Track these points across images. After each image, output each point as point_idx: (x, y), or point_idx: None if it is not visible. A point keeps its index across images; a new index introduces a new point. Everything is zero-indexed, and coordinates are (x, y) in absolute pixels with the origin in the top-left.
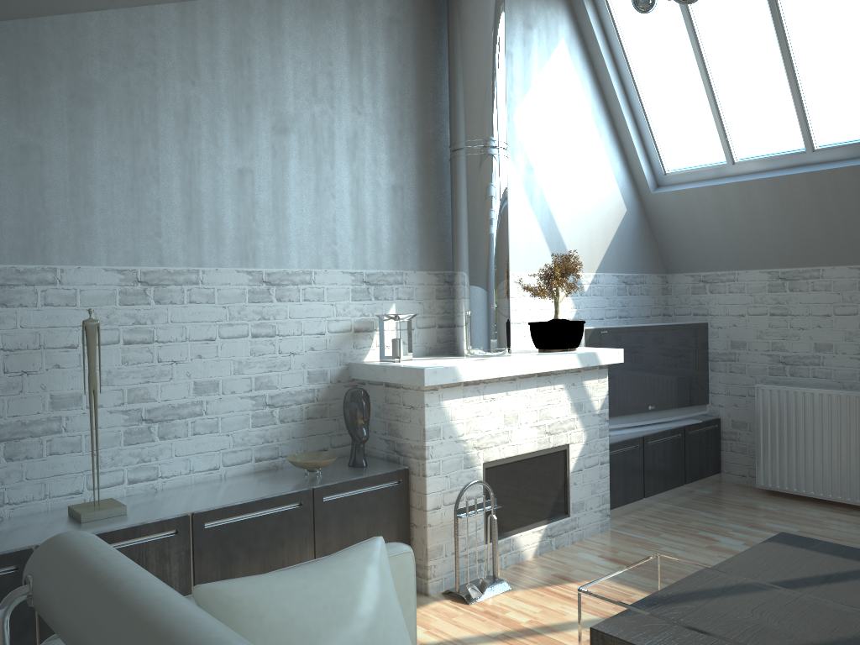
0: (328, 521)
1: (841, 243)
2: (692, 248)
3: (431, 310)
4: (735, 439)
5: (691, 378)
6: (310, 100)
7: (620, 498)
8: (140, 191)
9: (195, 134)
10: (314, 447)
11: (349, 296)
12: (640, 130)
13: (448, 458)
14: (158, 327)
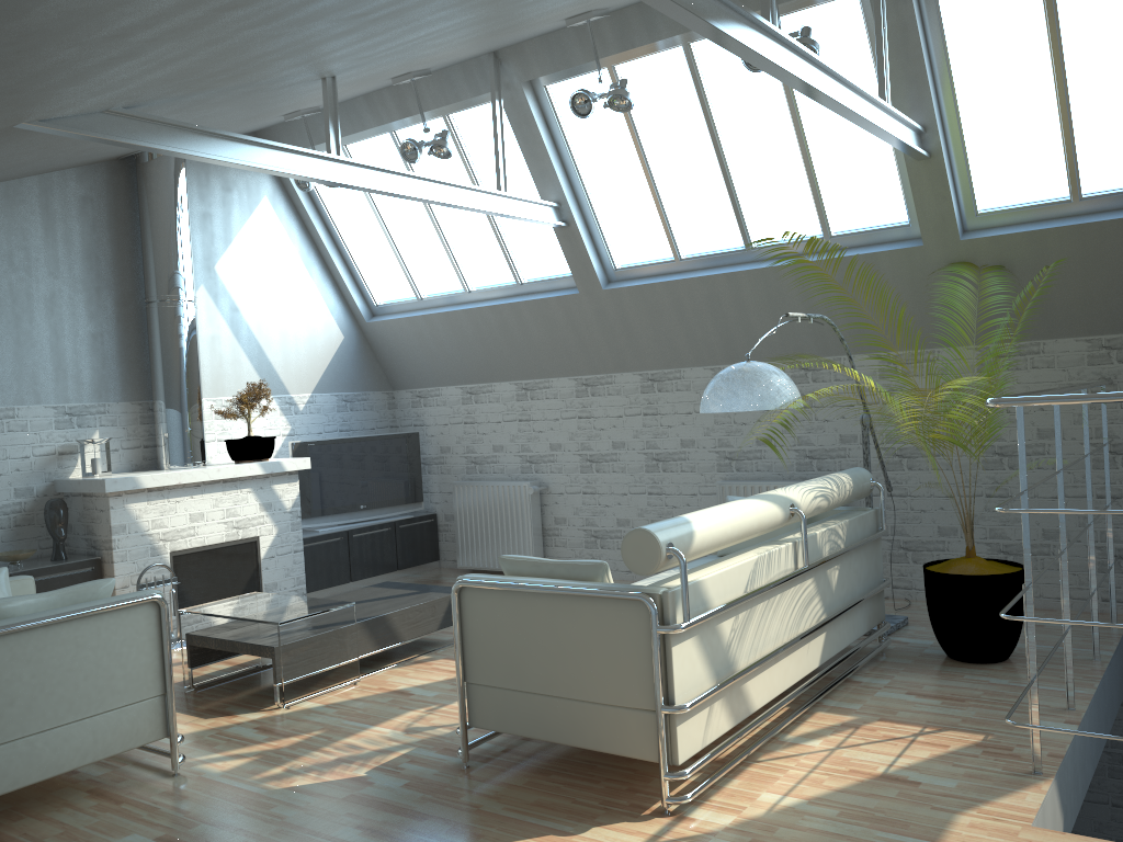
0: None
1: (500, 364)
2: (406, 368)
3: (136, 433)
4: (448, 530)
5: (404, 480)
6: (7, 270)
7: (324, 582)
8: None
9: None
10: (23, 548)
11: (53, 426)
12: (350, 269)
13: (134, 549)
14: None
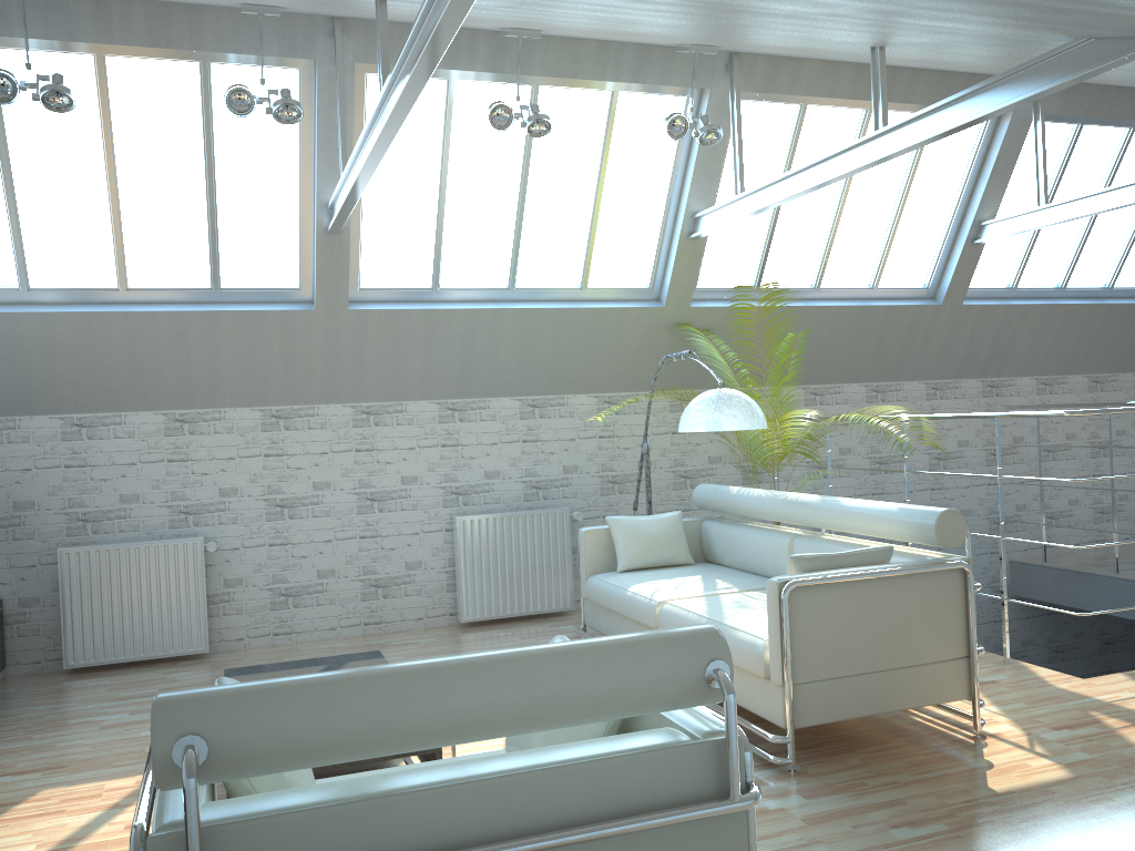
0: None
1: (148, 387)
2: None
3: None
4: (24, 621)
5: None
6: None
7: None
8: None
9: None
10: None
11: None
12: None
13: None
14: None
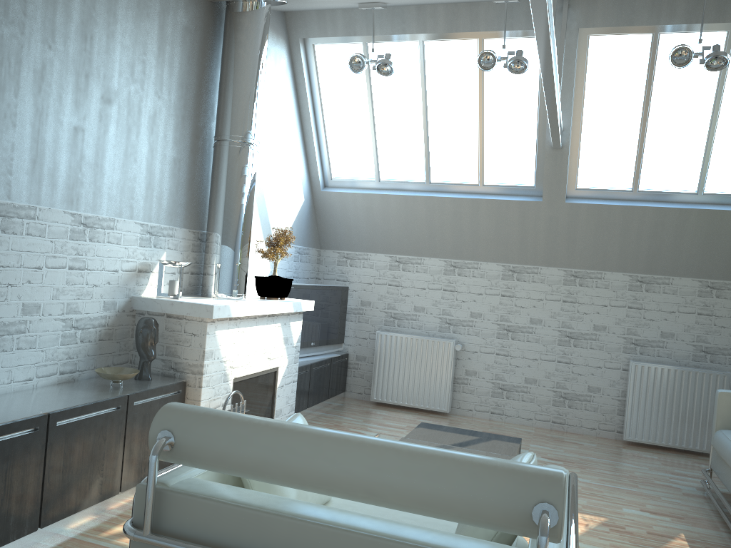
0: (135, 422)
1: (437, 243)
2: (342, 233)
3: (187, 259)
4: (357, 368)
5: (336, 324)
6: (129, 80)
7: (295, 408)
8: (0, 132)
9: (46, 91)
10: (101, 364)
11: (138, 243)
12: (320, 145)
13: (215, 374)
14: (1, 253)
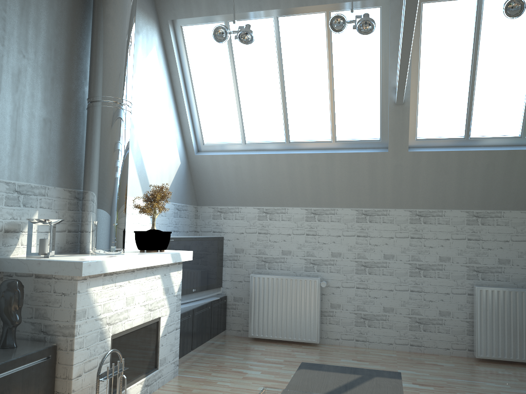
0: None
1: (298, 194)
2: (215, 191)
3: (64, 218)
4: (235, 308)
5: (214, 271)
6: None
7: (180, 352)
8: None
9: None
10: None
11: (3, 202)
12: (192, 115)
13: (89, 334)
14: None
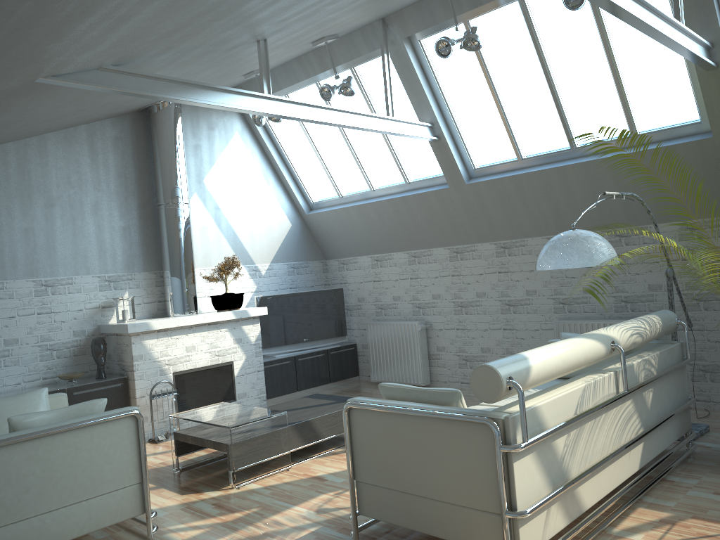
0: None
1: (396, 239)
2: (333, 244)
3: (152, 293)
4: (364, 355)
5: (333, 321)
6: (67, 187)
7: (279, 391)
8: None
9: None
10: (79, 370)
11: (97, 289)
12: (294, 179)
13: (148, 370)
14: None
